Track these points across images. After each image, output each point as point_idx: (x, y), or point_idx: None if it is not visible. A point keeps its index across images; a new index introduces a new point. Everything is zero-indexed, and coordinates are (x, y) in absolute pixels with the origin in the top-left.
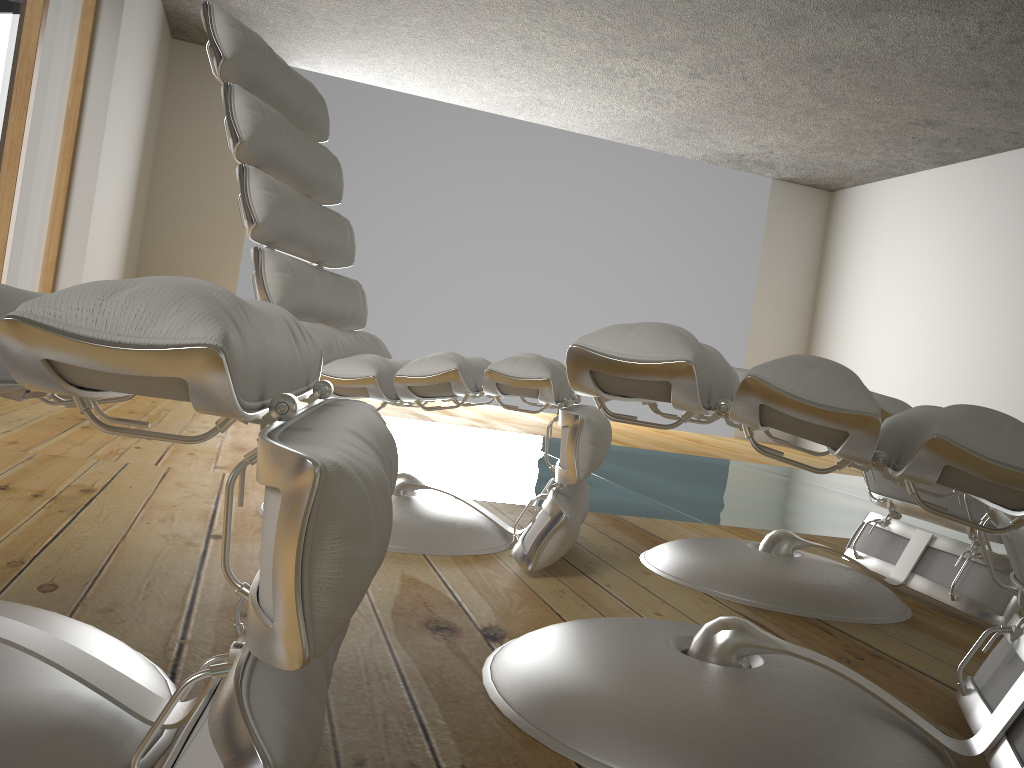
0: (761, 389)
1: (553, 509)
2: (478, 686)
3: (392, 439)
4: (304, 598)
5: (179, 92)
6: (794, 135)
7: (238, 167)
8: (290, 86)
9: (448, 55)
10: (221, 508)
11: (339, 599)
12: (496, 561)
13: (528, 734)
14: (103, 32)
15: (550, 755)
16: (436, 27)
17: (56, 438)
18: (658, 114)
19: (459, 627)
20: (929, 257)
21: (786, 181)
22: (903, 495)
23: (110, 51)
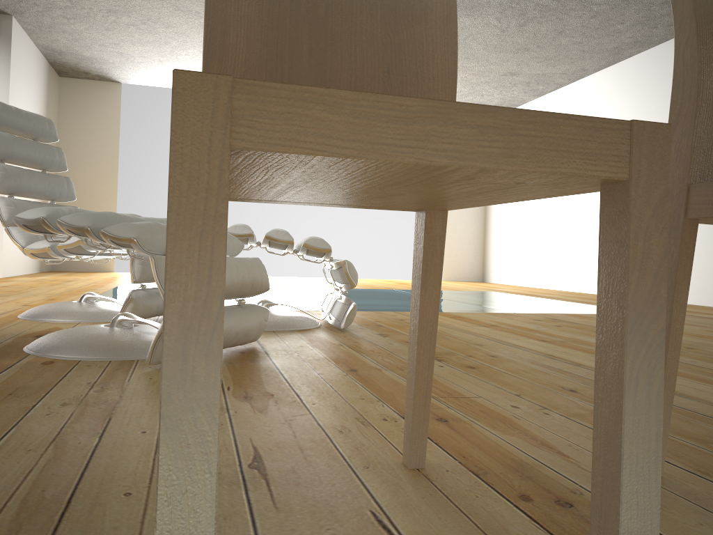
0: (61, 223)
1: (128, 295)
2: (26, 344)
3: None
4: None
5: (67, 108)
6: None
7: None
8: (21, 120)
9: None
10: (0, 315)
11: None
12: None
13: (23, 350)
14: (0, 84)
15: (23, 353)
16: None
17: None
18: None
19: None
20: None
21: None
22: (333, 278)
23: (5, 94)
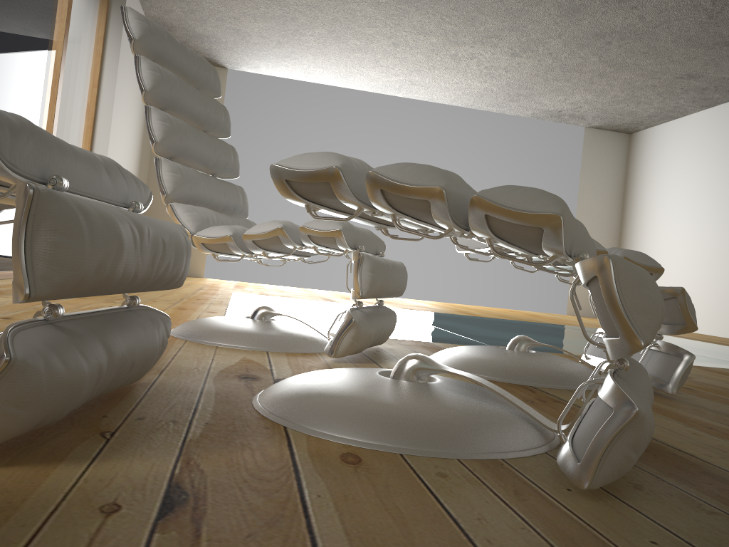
0: (377, 179)
1: (347, 316)
2: (249, 398)
3: (177, 235)
4: (27, 261)
5: None
6: (594, 93)
7: (144, 107)
8: (186, 59)
9: (343, 54)
10: None
11: (52, 266)
12: (316, 356)
13: (263, 415)
14: (109, 53)
15: (269, 423)
16: (332, 35)
17: (58, 301)
18: (494, 85)
19: (261, 378)
20: (701, 175)
21: (595, 128)
22: None
23: (114, 65)
